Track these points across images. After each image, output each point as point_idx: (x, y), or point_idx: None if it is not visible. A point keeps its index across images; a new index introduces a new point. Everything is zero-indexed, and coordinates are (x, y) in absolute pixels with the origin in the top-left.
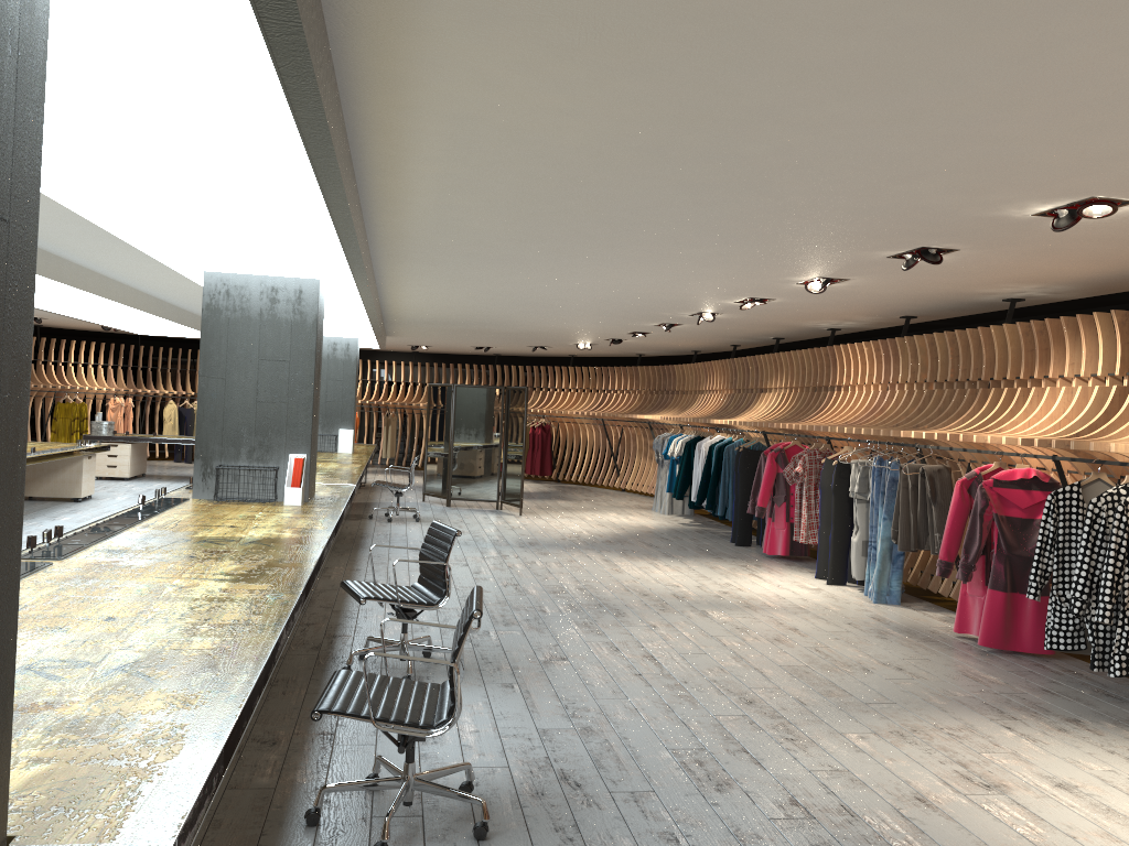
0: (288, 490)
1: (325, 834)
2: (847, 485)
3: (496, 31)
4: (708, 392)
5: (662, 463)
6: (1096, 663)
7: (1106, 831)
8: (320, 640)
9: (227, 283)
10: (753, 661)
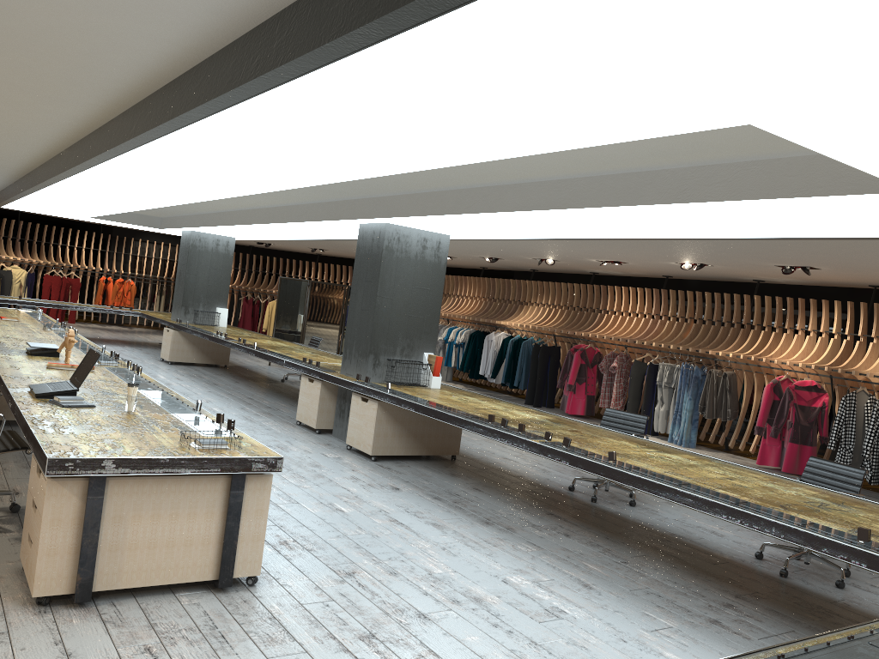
0: (434, 378)
1: (798, 580)
2: (653, 377)
3: None
4: (456, 296)
5: None
6: (872, 481)
7: None
8: (520, 479)
9: (399, 232)
10: None
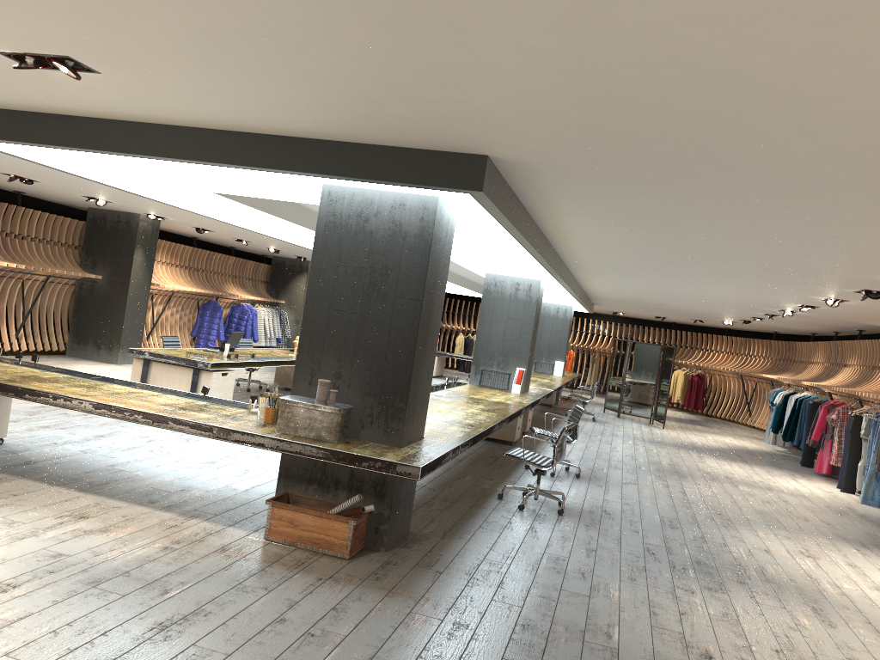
0: (514, 385)
1: (503, 501)
2: (860, 429)
3: (586, 218)
4: (815, 363)
5: (771, 408)
6: None
7: (848, 576)
8: None
9: (495, 279)
10: (741, 504)
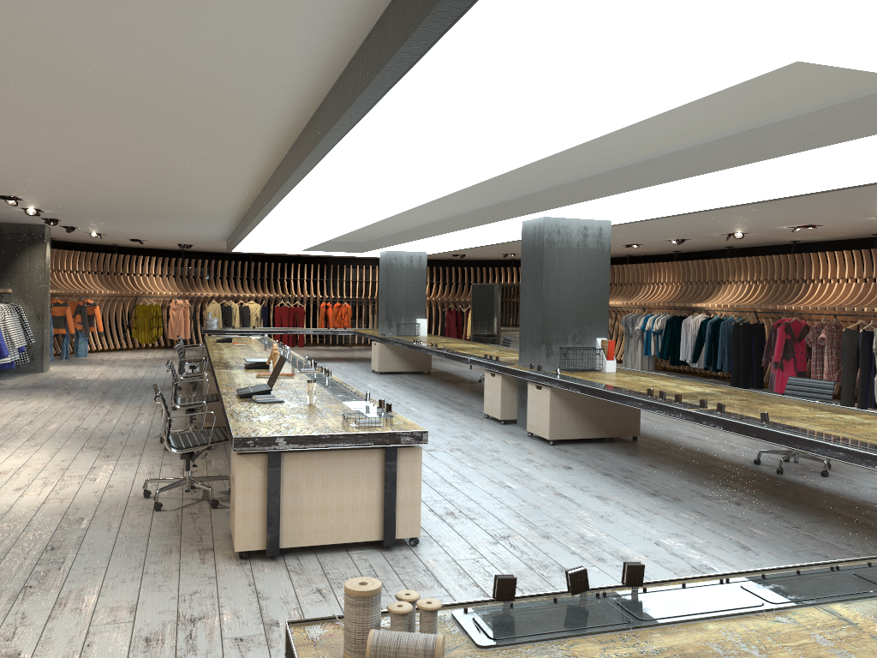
0: (608, 362)
1: None
2: (868, 345)
3: None
4: (651, 284)
5: (631, 335)
6: None
7: None
8: (702, 456)
9: (558, 224)
10: None
